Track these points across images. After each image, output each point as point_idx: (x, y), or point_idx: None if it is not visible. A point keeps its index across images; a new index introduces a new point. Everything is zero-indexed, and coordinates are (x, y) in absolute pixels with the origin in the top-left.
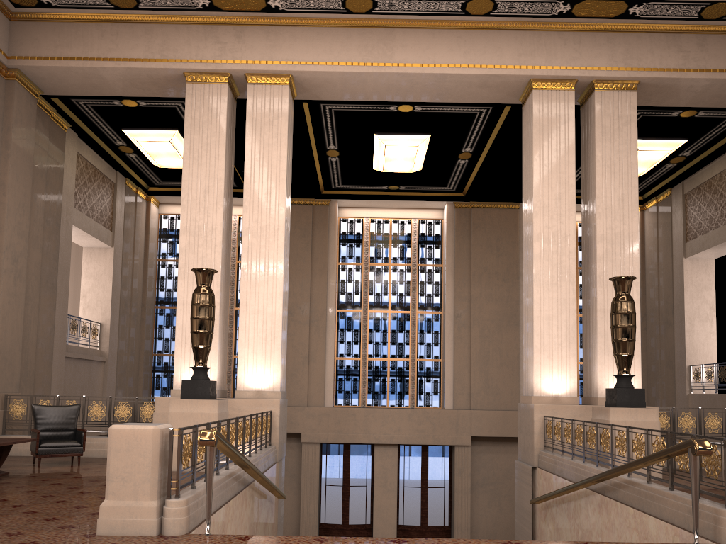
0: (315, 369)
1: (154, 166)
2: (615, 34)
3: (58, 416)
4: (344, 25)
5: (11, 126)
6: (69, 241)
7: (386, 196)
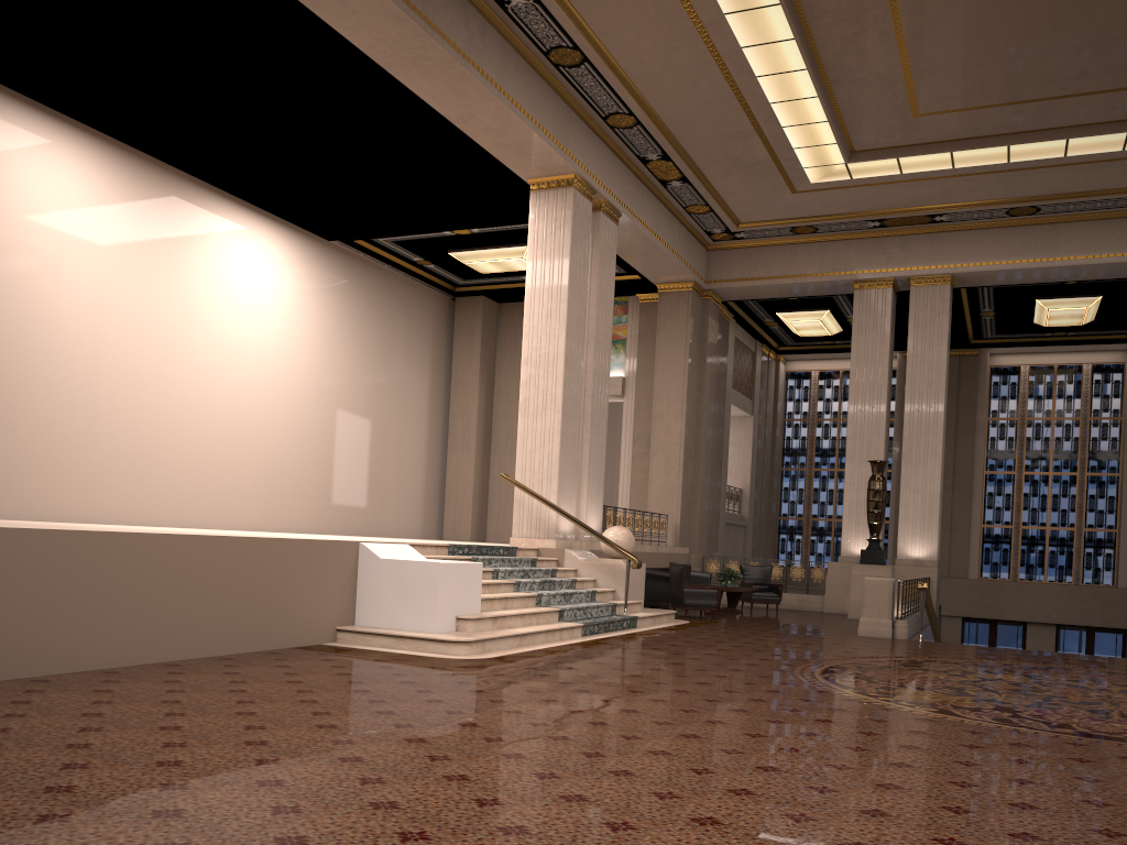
0: (957, 537)
1: (793, 333)
2: None
3: (758, 574)
4: (1006, 225)
5: (706, 337)
6: (729, 419)
7: (1049, 342)
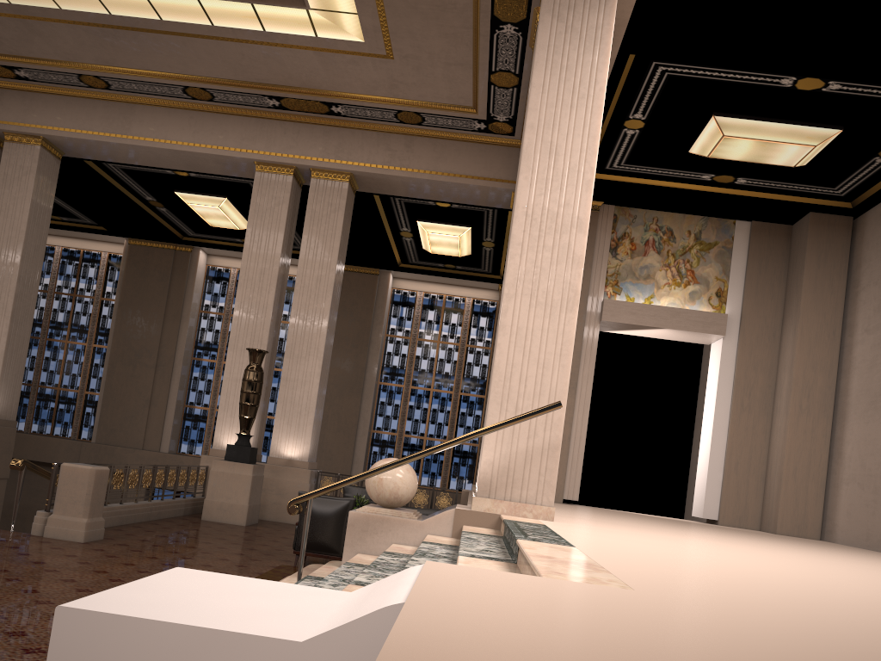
0: (155, 413)
1: None
2: (332, 128)
3: None
4: (91, 96)
5: None
6: None
7: None
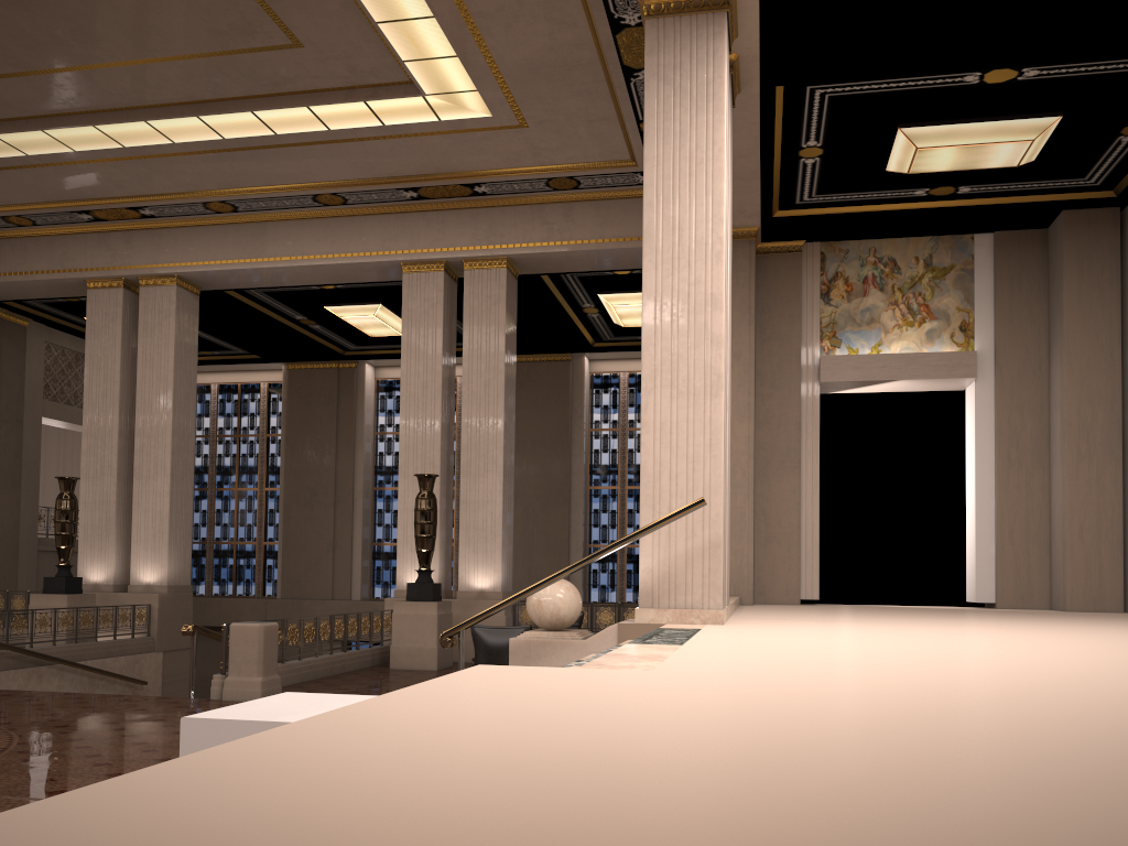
0: (340, 557)
1: None
2: (479, 210)
3: None
4: (220, 222)
5: None
6: (38, 434)
7: None
